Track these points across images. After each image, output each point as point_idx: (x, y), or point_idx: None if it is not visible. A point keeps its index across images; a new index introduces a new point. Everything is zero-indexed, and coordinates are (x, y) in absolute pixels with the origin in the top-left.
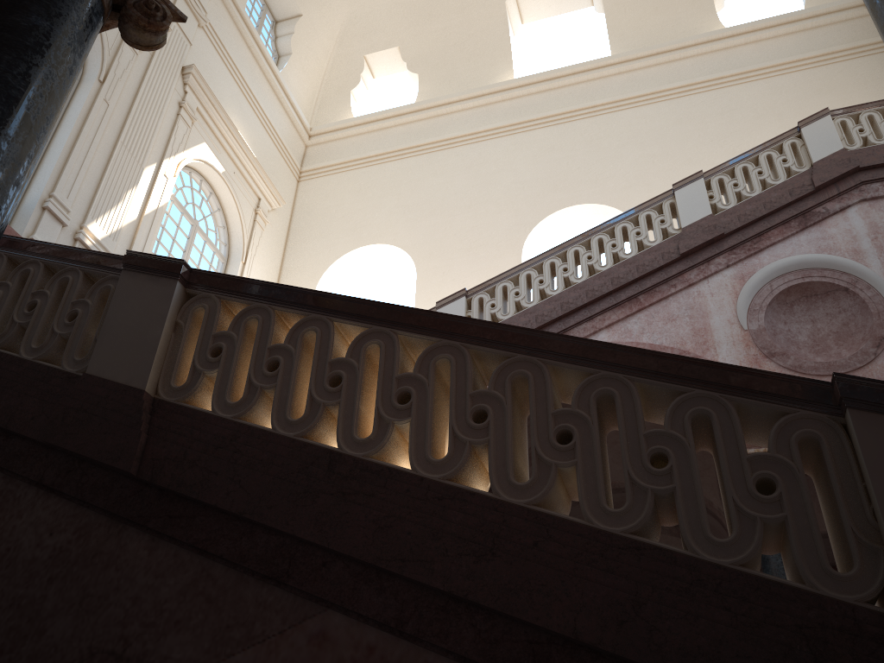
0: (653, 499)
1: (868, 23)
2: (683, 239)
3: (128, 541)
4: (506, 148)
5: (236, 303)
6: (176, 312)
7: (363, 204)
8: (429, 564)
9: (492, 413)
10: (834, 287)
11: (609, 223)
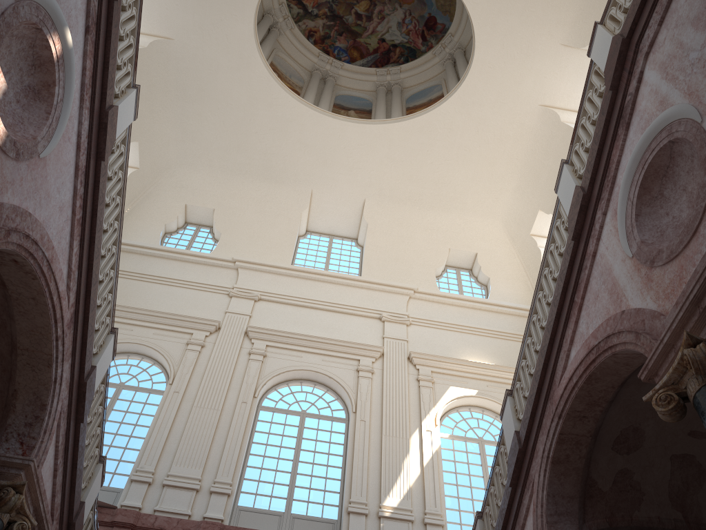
0: None
1: None
2: (568, 226)
3: None
4: None
5: None
6: None
7: None
8: None
9: None
10: (667, 149)
11: (543, 257)
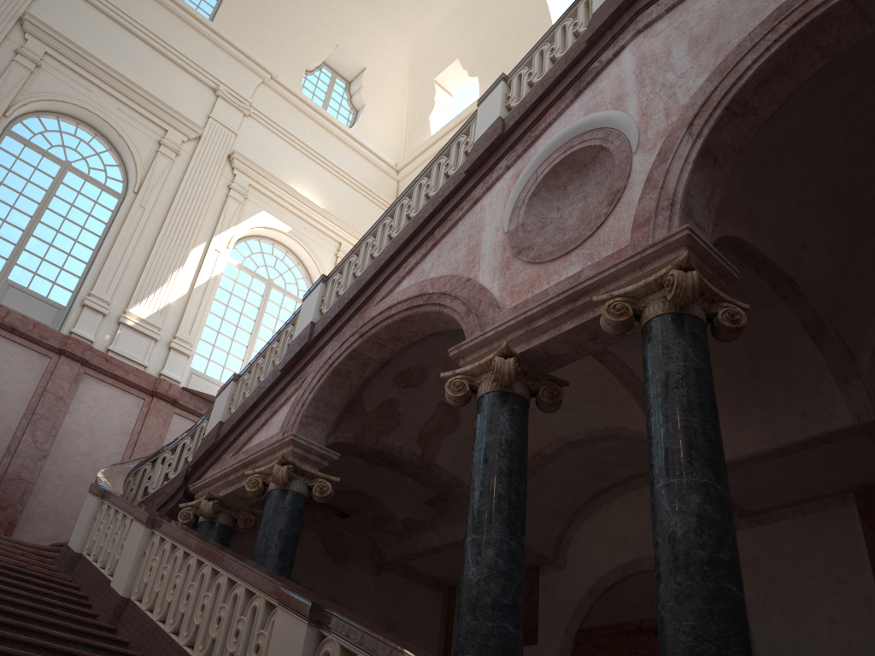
0: None
1: None
2: (469, 155)
3: None
4: None
5: None
6: None
7: None
8: None
9: None
10: (595, 150)
11: (429, 164)
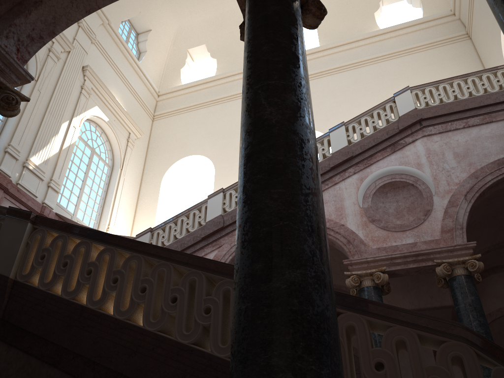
0: (202, 328)
1: (456, 24)
2: (332, 159)
3: None
4: None
5: (54, 233)
6: (28, 237)
7: (187, 132)
8: (110, 358)
9: (148, 288)
10: (407, 183)
11: None
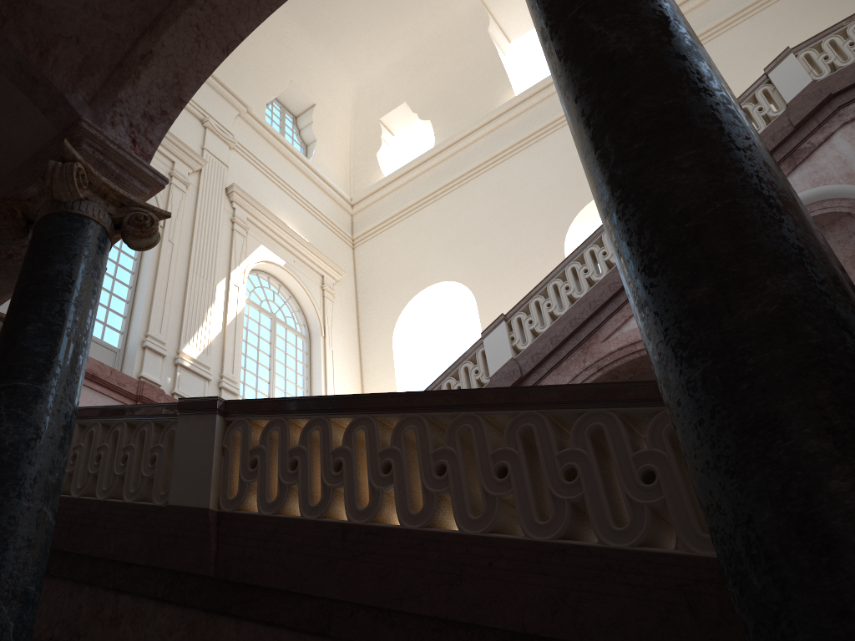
0: (570, 507)
1: None
2: None
3: (221, 627)
4: (525, 161)
5: (261, 420)
6: (221, 438)
7: (413, 251)
8: (419, 597)
9: (449, 465)
10: (837, 215)
11: None
